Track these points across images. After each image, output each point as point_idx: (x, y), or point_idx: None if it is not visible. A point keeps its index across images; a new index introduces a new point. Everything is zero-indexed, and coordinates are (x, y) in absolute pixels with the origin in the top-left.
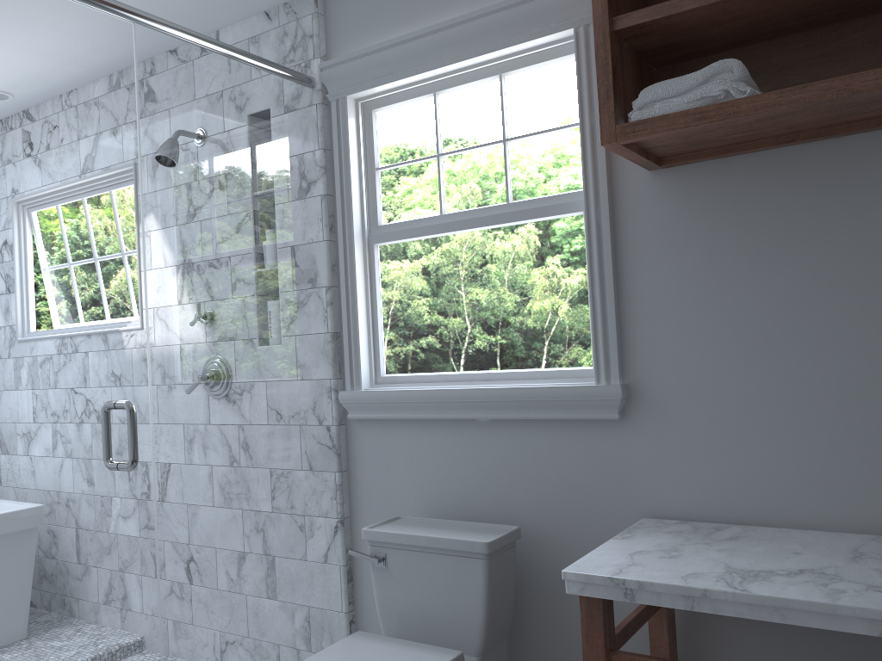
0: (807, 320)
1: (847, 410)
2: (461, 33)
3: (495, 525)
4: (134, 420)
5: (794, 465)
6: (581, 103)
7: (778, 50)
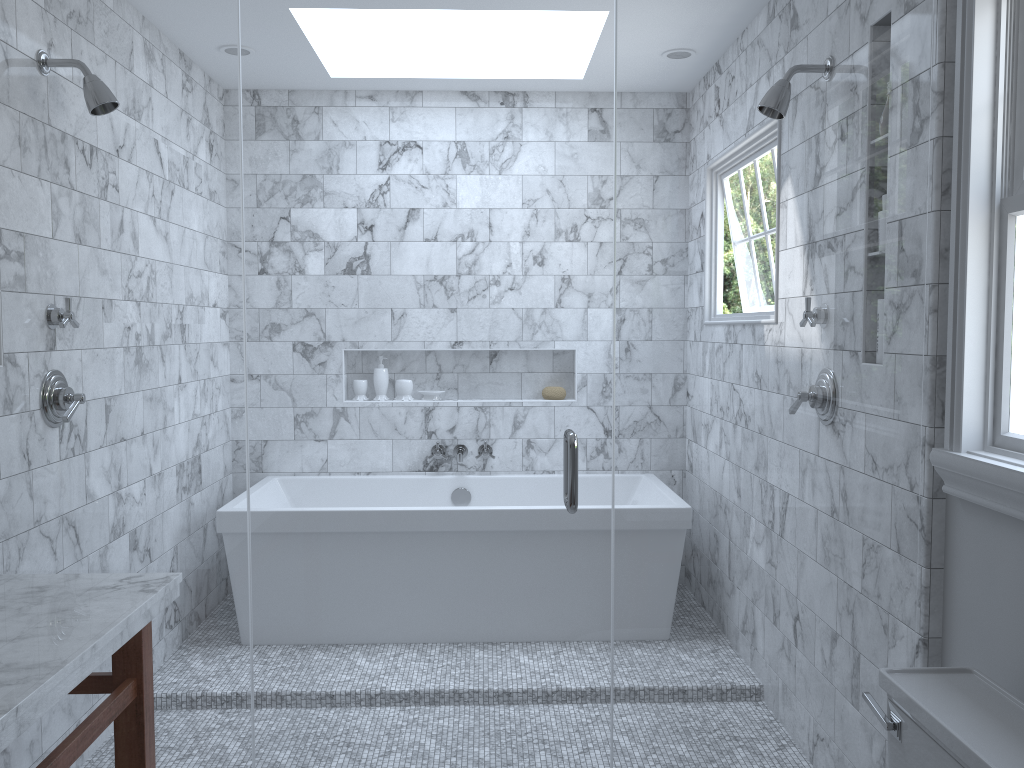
0: None
1: None
2: None
3: None
4: (573, 457)
5: None
6: None
7: None
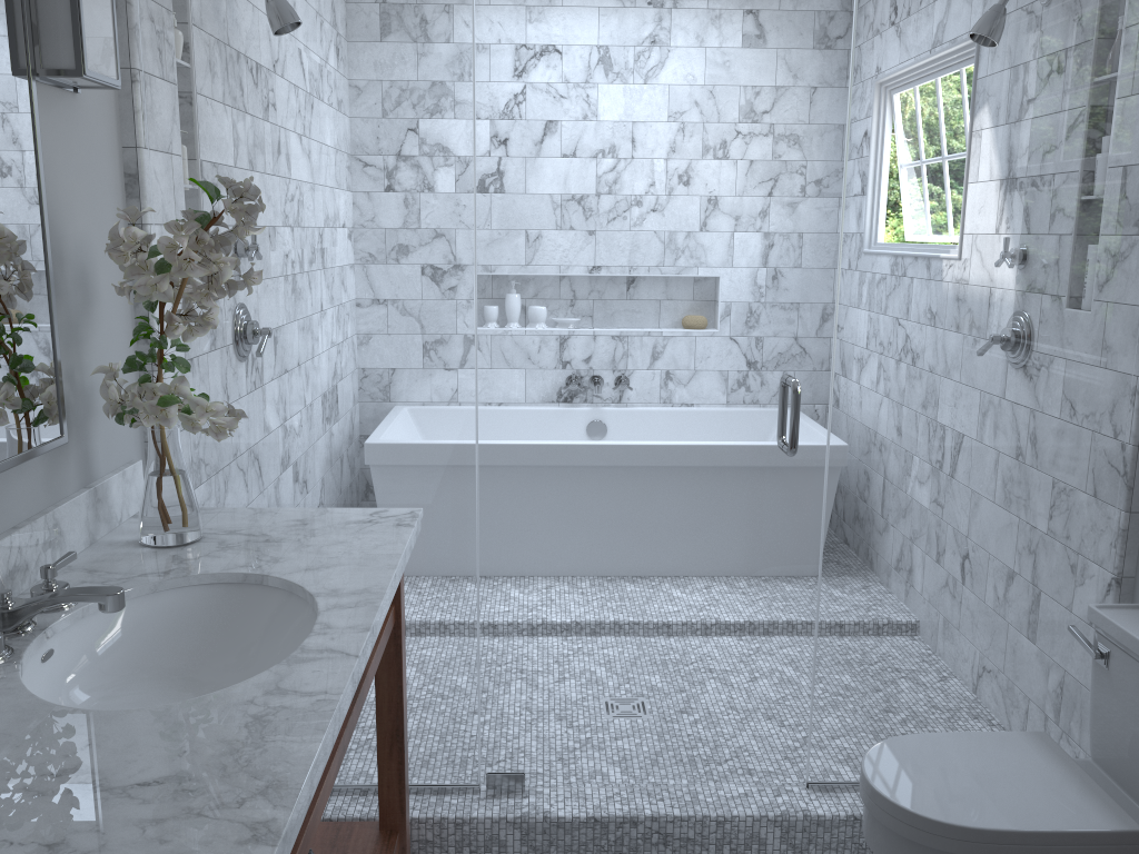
0: None
1: None
2: None
3: None
4: (796, 403)
5: None
6: None
7: None
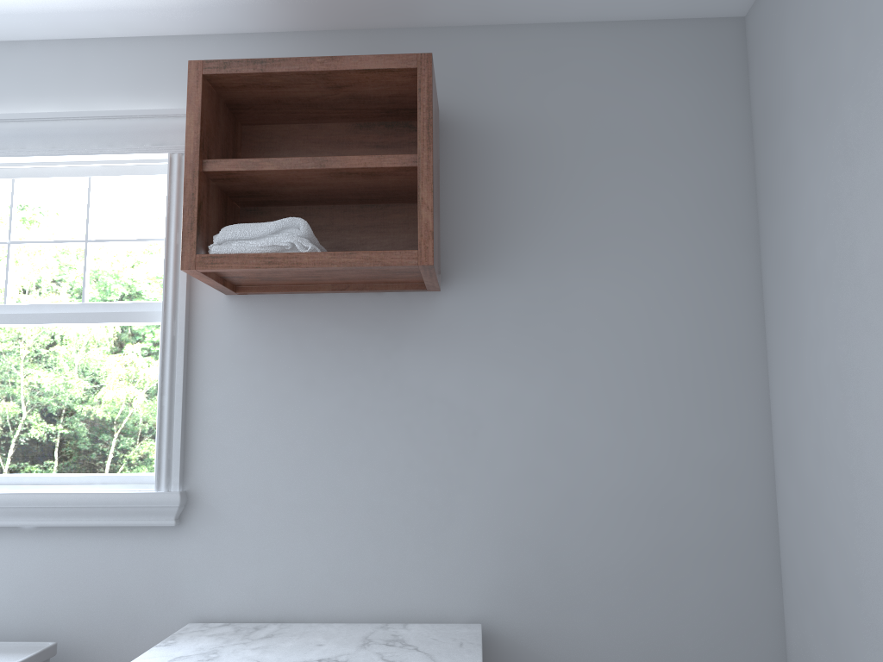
0: (346, 439)
1: (370, 517)
2: (52, 129)
3: (28, 643)
4: None
5: (327, 565)
6: (169, 222)
7: (339, 214)
